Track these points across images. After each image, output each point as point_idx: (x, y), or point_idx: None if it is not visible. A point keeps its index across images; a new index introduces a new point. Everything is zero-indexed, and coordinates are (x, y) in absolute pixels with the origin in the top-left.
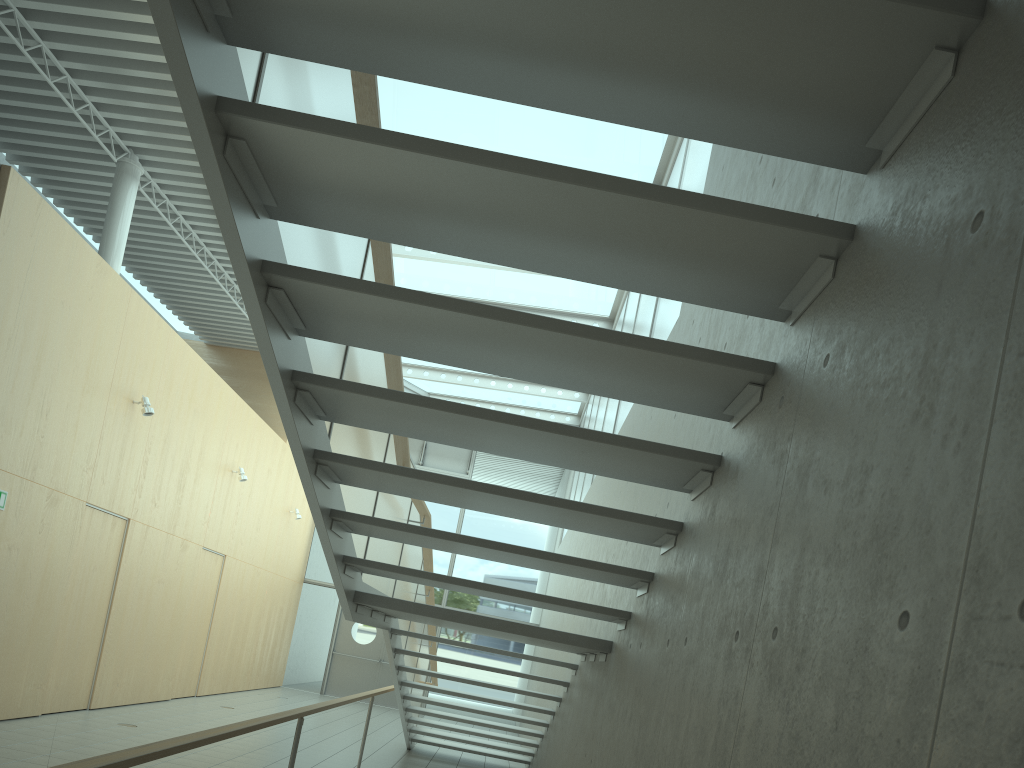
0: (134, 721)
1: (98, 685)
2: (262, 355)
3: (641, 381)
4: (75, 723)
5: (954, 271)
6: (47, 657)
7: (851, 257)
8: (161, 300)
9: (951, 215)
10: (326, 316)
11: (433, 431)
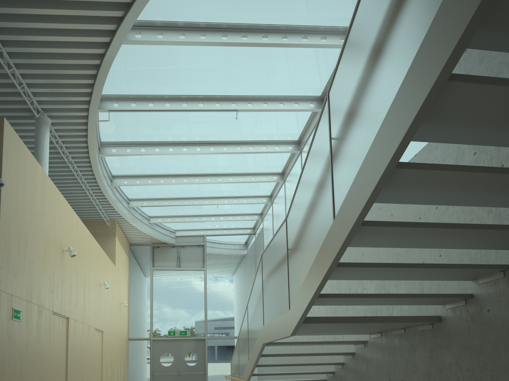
0: None
1: None
2: (398, 147)
3: None
4: None
5: None
6: None
7: None
8: None
9: None
10: (436, 115)
11: (437, 194)
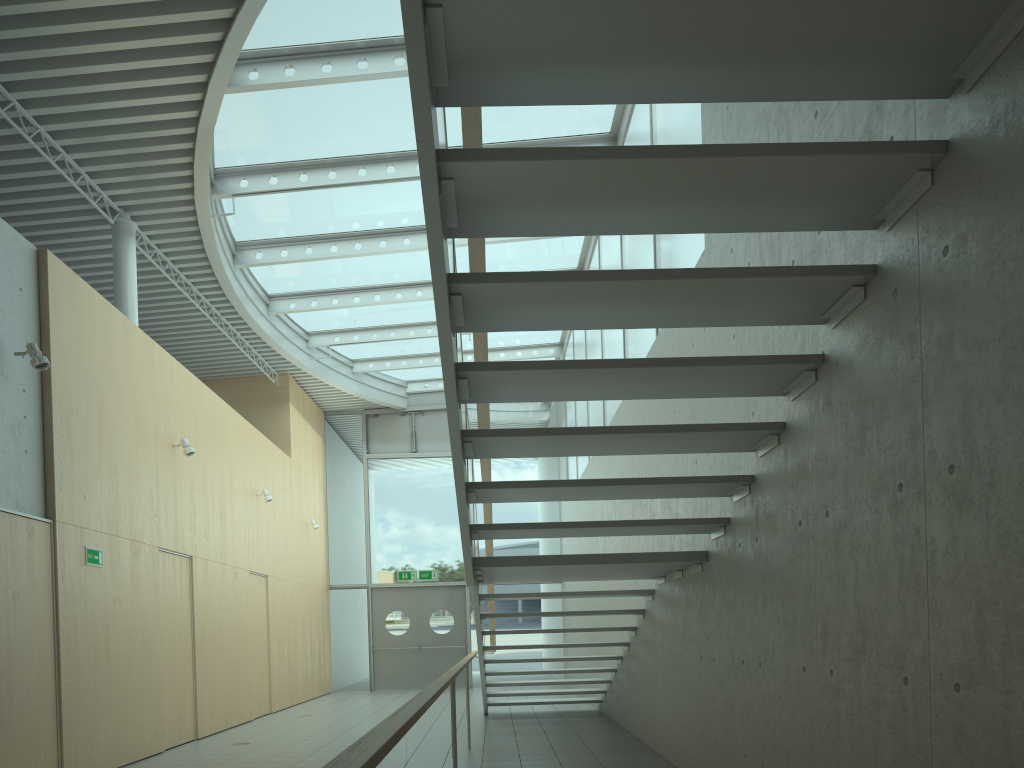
0: (242, 740)
1: (199, 716)
2: (441, 354)
3: (756, 305)
4: (198, 751)
5: None
6: (159, 696)
7: (950, 166)
8: None
9: None
10: (489, 309)
11: (566, 390)
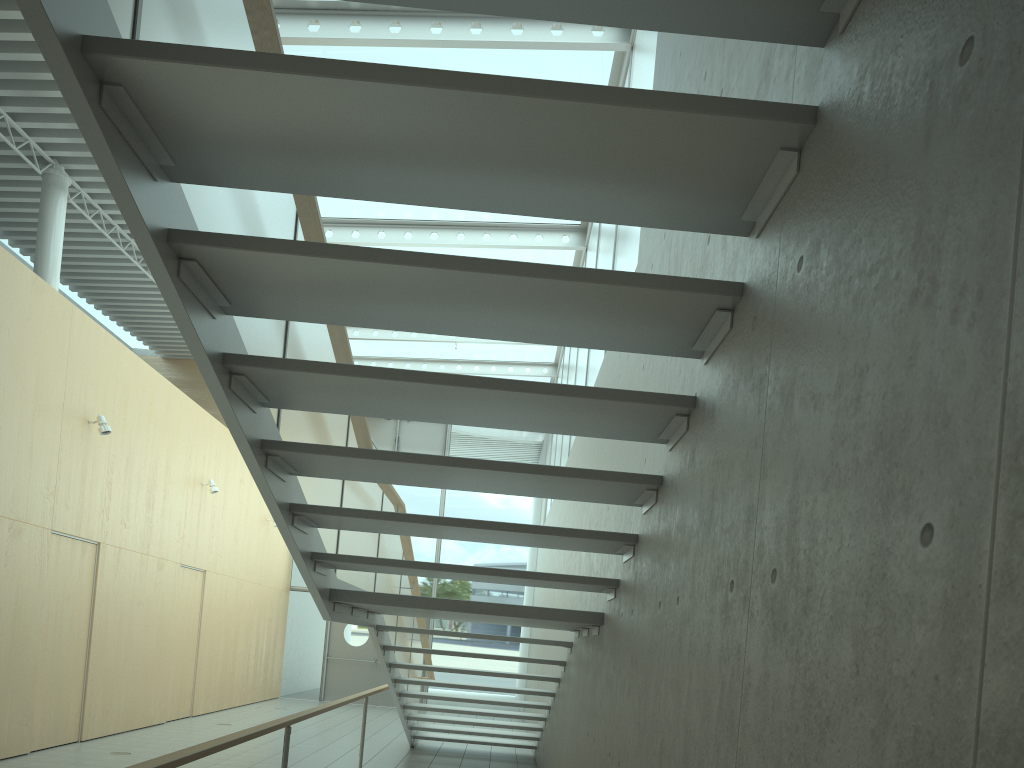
0: (127, 748)
1: (87, 716)
2: (185, 338)
3: (600, 322)
4: (66, 757)
5: (944, 117)
6: (29, 693)
7: (816, 143)
8: (110, 317)
9: (932, 55)
10: (249, 287)
11: (385, 405)
